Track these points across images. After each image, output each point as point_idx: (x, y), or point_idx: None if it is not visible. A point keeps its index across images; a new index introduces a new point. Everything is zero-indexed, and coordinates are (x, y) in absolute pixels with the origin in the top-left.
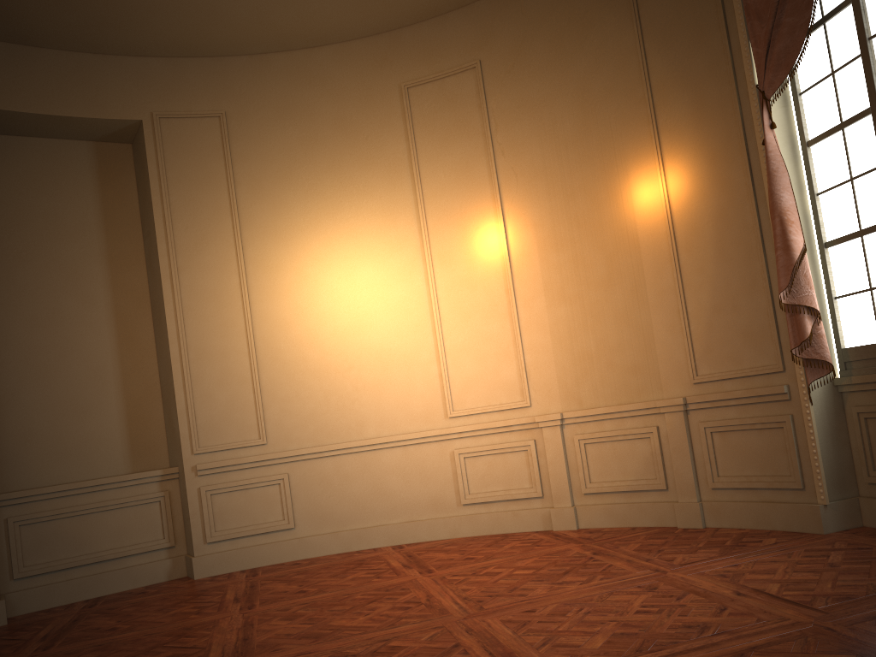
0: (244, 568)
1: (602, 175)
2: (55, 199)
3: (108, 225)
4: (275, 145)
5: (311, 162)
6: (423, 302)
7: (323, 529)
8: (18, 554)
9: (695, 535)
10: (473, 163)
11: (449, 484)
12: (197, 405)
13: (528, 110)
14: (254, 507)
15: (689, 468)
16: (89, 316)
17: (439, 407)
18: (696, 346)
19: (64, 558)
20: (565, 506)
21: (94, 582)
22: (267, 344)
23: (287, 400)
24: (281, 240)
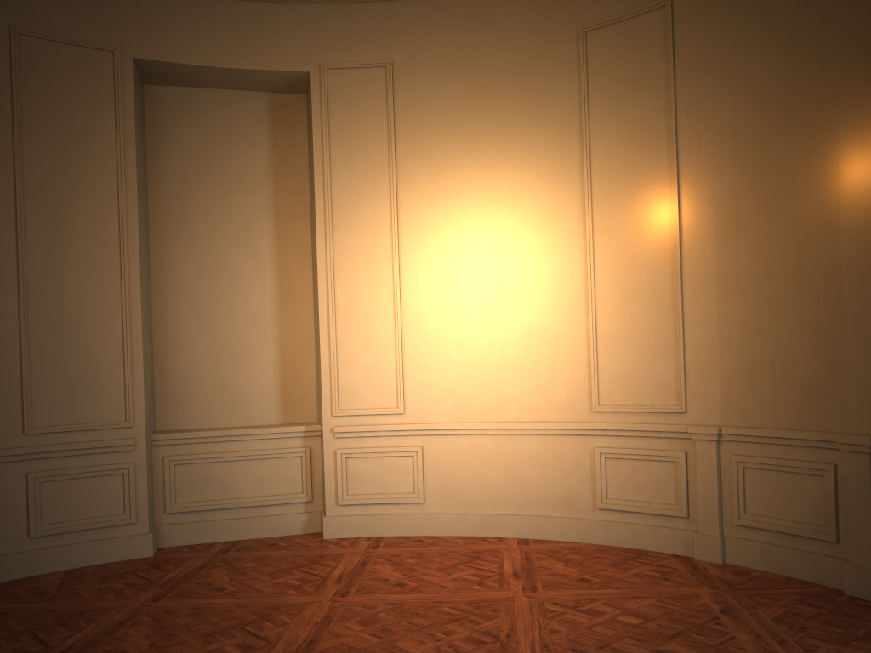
0: (371, 535)
1: (804, 144)
2: (230, 151)
3: (277, 178)
4: (439, 98)
5: (475, 117)
6: (579, 279)
7: (452, 509)
8: (171, 491)
9: (861, 612)
10: (650, 122)
11: (586, 484)
12: (340, 367)
13: (722, 59)
14: (386, 476)
15: (867, 525)
16: (253, 269)
17: (584, 398)
18: None
19: (211, 499)
20: (711, 533)
21: (235, 525)
22: (413, 311)
23: (427, 371)
24: (437, 202)
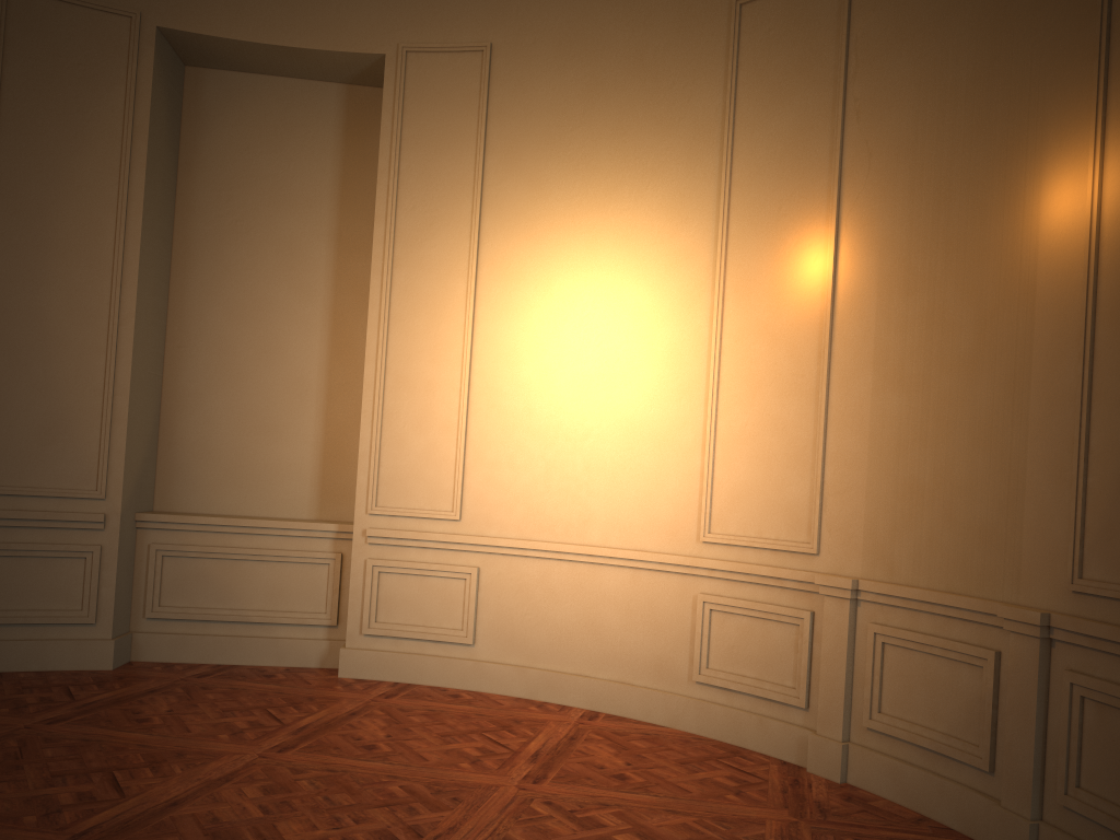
0: (400, 680)
1: (1001, 161)
2: (286, 158)
3: (344, 196)
4: (547, 95)
5: (590, 122)
6: (701, 353)
7: (509, 658)
8: (155, 589)
9: None
10: (811, 132)
11: (683, 644)
12: (384, 450)
13: (908, 38)
14: (429, 603)
15: (1029, 750)
16: (301, 312)
17: (691, 522)
18: (1091, 520)
19: (205, 607)
20: (832, 736)
21: (232, 645)
22: (485, 382)
23: (496, 466)
24: (531, 236)
